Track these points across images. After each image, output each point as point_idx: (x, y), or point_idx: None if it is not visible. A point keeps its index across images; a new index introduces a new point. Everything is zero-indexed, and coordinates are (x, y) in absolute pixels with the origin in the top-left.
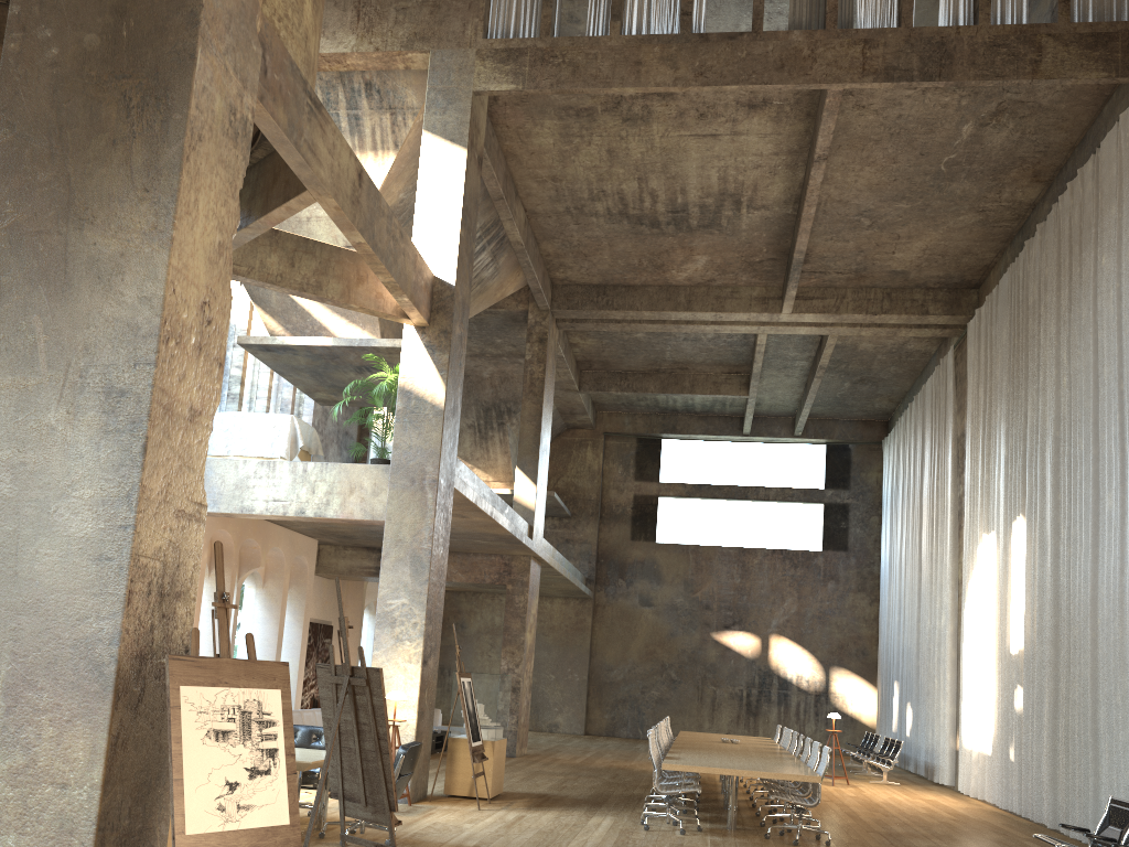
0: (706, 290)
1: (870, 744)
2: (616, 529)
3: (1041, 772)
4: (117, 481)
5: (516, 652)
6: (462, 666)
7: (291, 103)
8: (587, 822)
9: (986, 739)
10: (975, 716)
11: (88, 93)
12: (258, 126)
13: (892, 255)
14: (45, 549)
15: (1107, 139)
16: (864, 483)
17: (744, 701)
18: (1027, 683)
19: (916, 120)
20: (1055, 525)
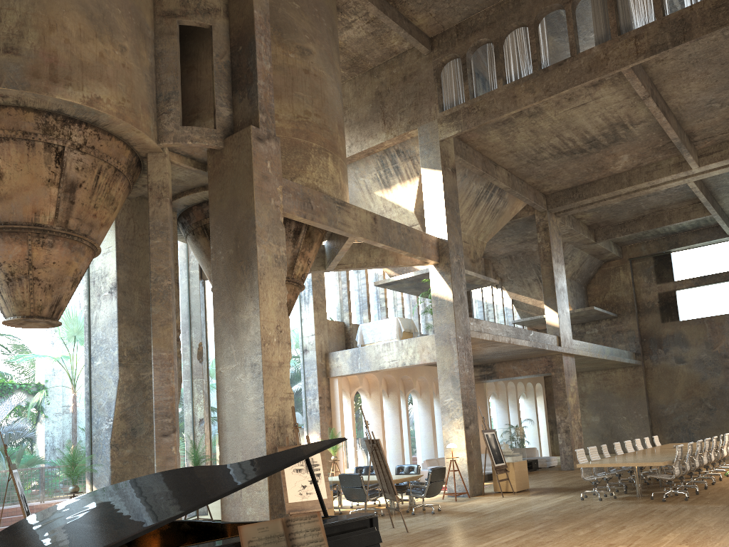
0: (639, 170)
1: None
2: (650, 318)
3: None
4: (258, 393)
5: (563, 410)
6: None
7: (328, 211)
8: (554, 498)
9: None
10: None
11: (233, 269)
12: (316, 226)
13: None
14: (244, 418)
15: None
16: None
17: None
18: None
19: (703, 52)
20: None
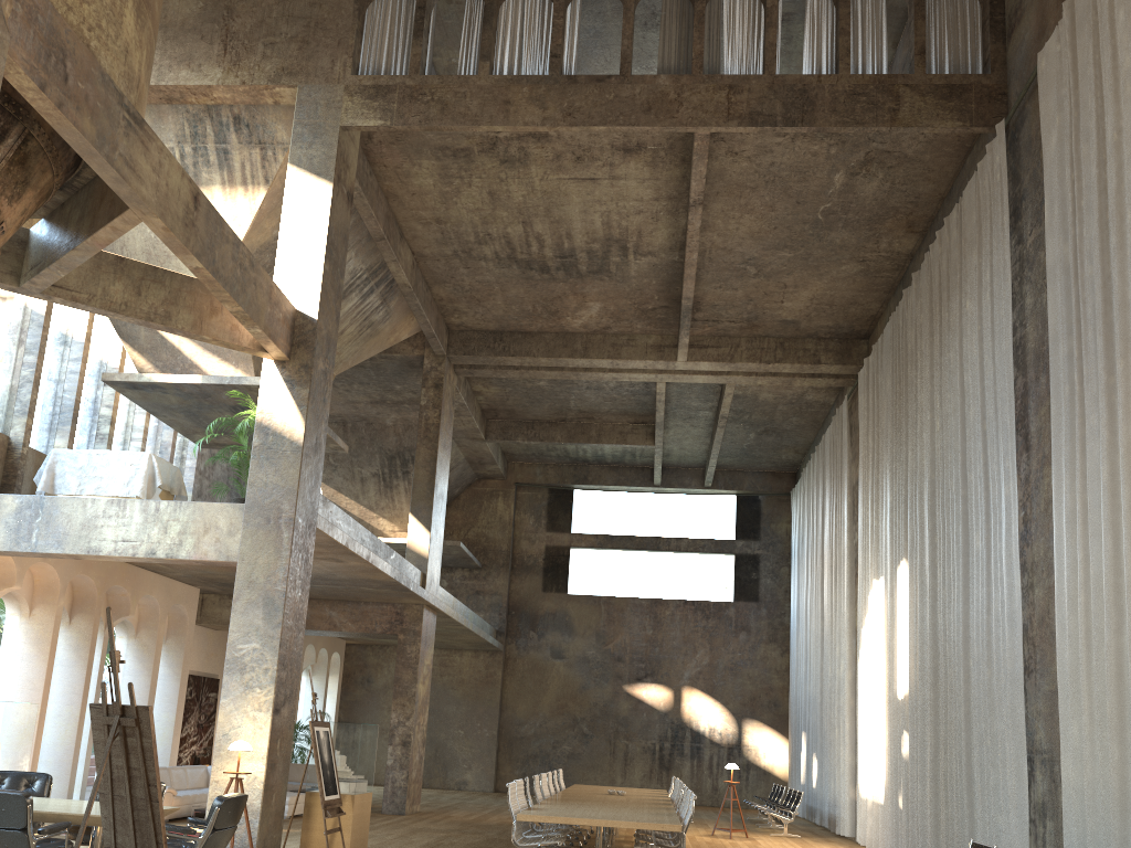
0: (602, 337)
1: (776, 797)
2: (528, 581)
3: (925, 819)
4: None
5: (407, 704)
6: (368, 722)
7: (102, 114)
8: None
9: (879, 787)
10: (869, 764)
11: None
12: (62, 135)
13: (781, 304)
14: None
15: (968, 188)
16: (774, 534)
17: (657, 755)
18: (912, 728)
19: (789, 168)
20: (933, 567)
